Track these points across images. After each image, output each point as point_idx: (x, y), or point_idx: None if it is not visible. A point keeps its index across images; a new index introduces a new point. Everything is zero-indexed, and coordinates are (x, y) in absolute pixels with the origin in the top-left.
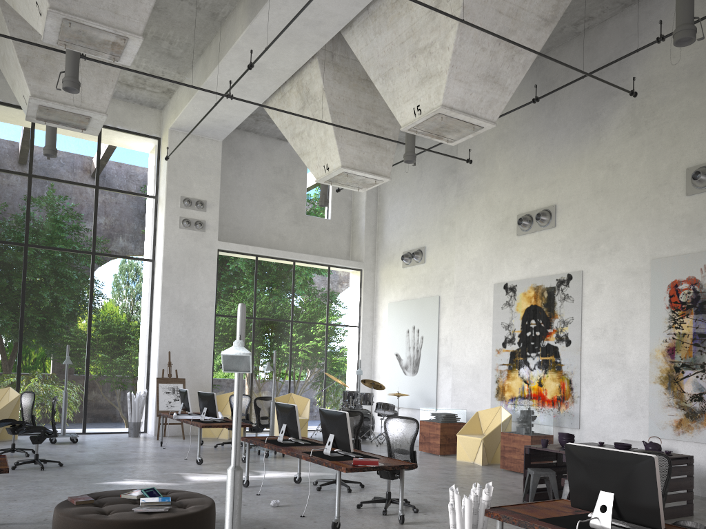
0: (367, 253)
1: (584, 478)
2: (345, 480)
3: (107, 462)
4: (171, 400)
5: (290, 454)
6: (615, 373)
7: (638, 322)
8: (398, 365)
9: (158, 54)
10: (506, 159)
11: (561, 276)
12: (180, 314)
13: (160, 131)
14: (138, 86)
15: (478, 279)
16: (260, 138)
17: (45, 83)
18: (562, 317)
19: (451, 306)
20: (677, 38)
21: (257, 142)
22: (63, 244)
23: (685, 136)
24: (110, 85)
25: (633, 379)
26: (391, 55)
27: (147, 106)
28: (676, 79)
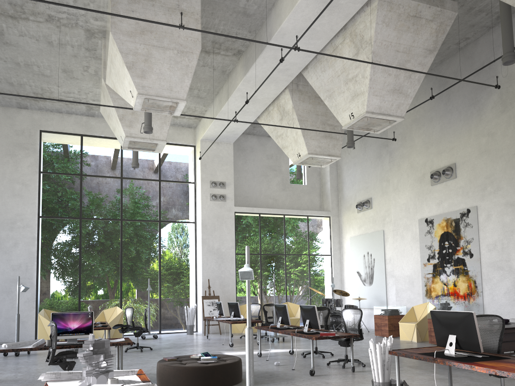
0: (333, 205)
1: (441, 328)
2: (321, 351)
3: (177, 347)
4: (211, 310)
5: (284, 333)
6: (504, 274)
7: None
8: (359, 279)
9: (191, 97)
10: (420, 135)
11: (463, 210)
12: (213, 255)
13: (195, 141)
14: (181, 116)
15: (408, 217)
16: (257, 138)
17: (132, 128)
18: (465, 238)
19: (391, 236)
20: (504, 61)
21: (255, 140)
22: (137, 215)
23: None
24: (167, 124)
25: None
26: (332, 84)
27: (186, 127)
28: None
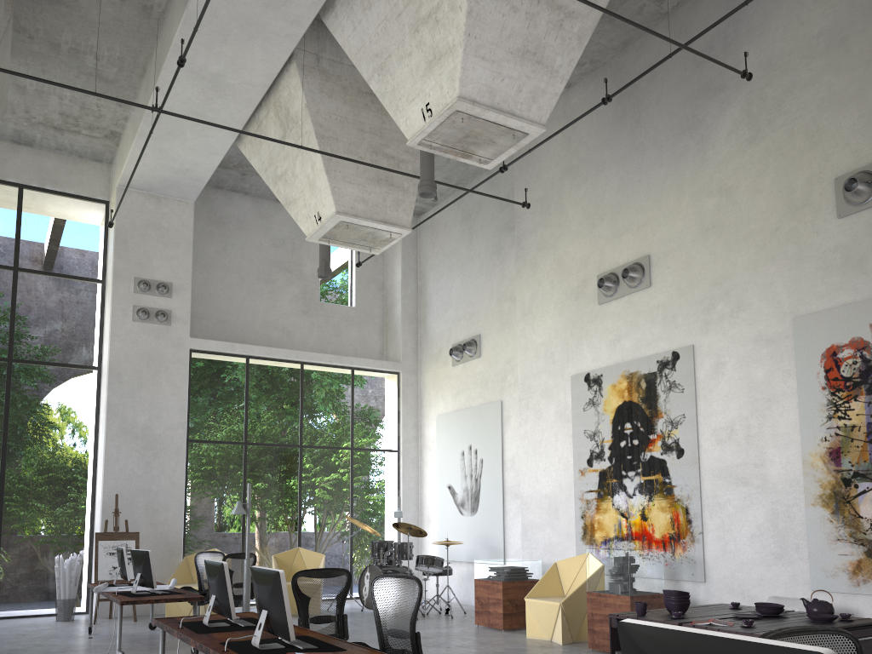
0: (406, 349)
1: None
2: None
3: None
4: (117, 564)
5: (199, 649)
6: (752, 494)
7: (780, 413)
8: (452, 501)
9: (84, 76)
10: (578, 200)
11: (664, 356)
12: (134, 441)
13: (109, 192)
14: (70, 129)
15: (550, 371)
16: (253, 201)
17: None
18: (669, 416)
19: (517, 414)
20: None
21: (248, 205)
22: None
23: (829, 133)
24: None
25: (781, 502)
26: (386, 37)
27: (89, 159)
28: (807, 54)
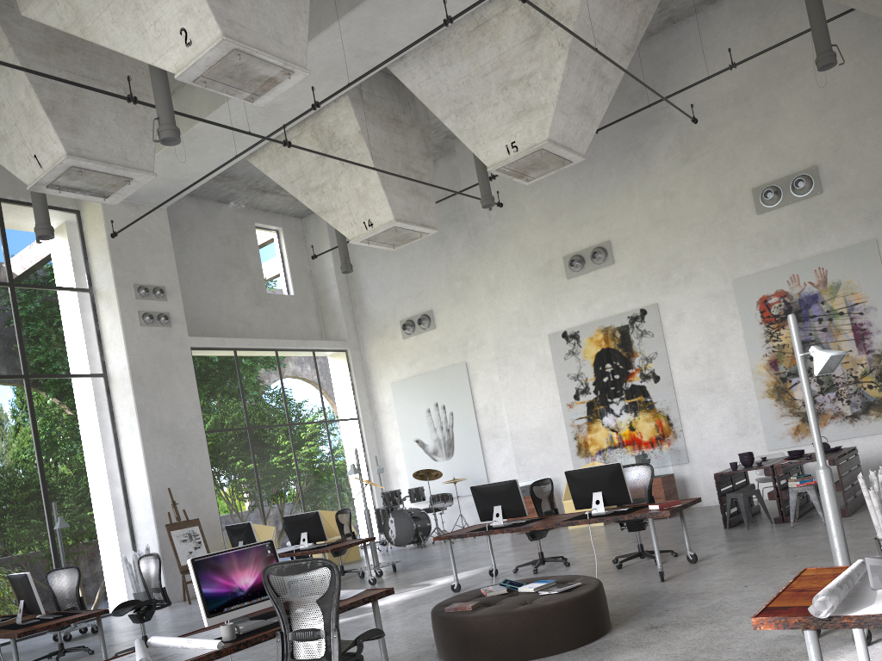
0: (349, 329)
1: None
2: (549, 557)
3: None
4: (191, 549)
5: (554, 527)
6: (717, 398)
7: (731, 342)
8: (422, 452)
9: None
10: (534, 199)
11: (633, 313)
12: (165, 438)
13: (77, 201)
14: None
15: (526, 333)
16: (198, 202)
17: (79, 137)
18: (643, 355)
19: (485, 371)
20: (823, 63)
21: (195, 207)
22: None
23: (743, 159)
24: (151, 136)
25: (739, 399)
26: (469, 88)
27: None
28: (721, 105)
